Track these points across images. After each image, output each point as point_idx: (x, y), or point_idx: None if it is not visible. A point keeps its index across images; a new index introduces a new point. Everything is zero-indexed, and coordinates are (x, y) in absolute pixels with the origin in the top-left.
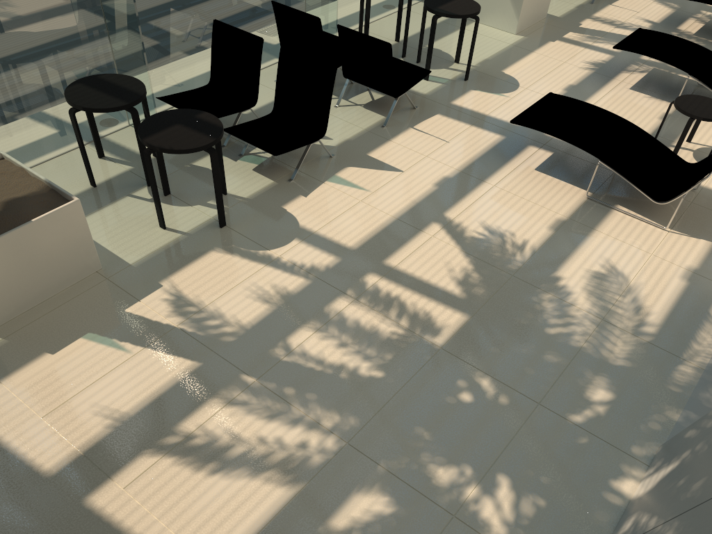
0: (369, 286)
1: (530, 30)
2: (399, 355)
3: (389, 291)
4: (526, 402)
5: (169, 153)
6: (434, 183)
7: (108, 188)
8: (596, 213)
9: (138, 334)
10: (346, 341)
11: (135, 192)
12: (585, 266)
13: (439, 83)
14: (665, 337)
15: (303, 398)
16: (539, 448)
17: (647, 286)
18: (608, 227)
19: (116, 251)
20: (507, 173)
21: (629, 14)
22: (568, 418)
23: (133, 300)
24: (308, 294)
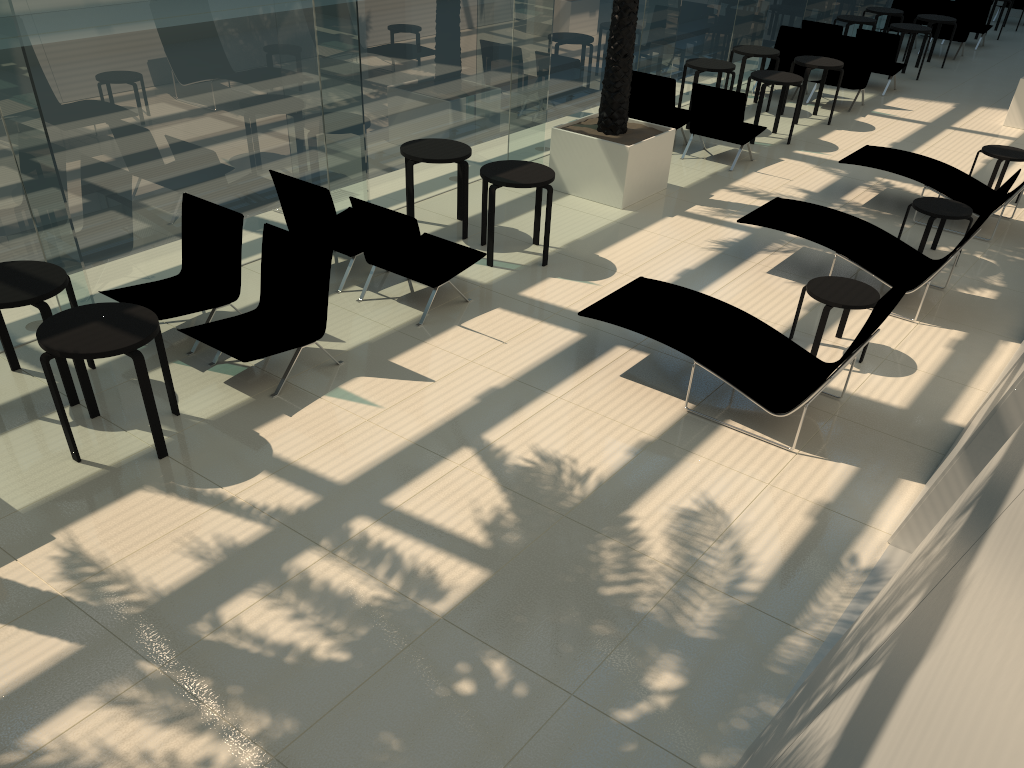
0: (355, 534)
1: (643, 203)
2: (378, 629)
3: (381, 540)
4: (554, 692)
5: (73, 358)
6: (475, 396)
7: (13, 409)
8: (698, 430)
9: (1, 606)
10: (305, 611)
11: (50, 414)
12: (671, 502)
13: (506, 270)
14: (772, 597)
15: (222, 693)
16: (561, 759)
17: (756, 526)
18: (711, 449)
19: (1, 492)
20: (580, 381)
21: (779, 183)
22: (612, 714)
23: (7, 558)
24: (264, 546)
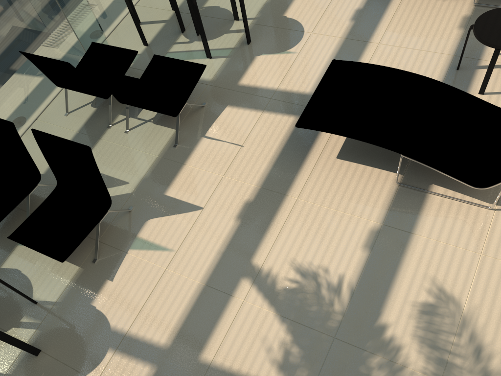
0: None
1: None
2: None
3: None
4: None
5: None
6: (236, 216)
7: None
8: (411, 205)
9: None
10: None
11: None
12: (411, 298)
13: (223, 58)
14: None
15: None
16: None
17: (483, 309)
18: (426, 225)
19: None
20: (308, 174)
21: None
22: None
23: None
24: None
